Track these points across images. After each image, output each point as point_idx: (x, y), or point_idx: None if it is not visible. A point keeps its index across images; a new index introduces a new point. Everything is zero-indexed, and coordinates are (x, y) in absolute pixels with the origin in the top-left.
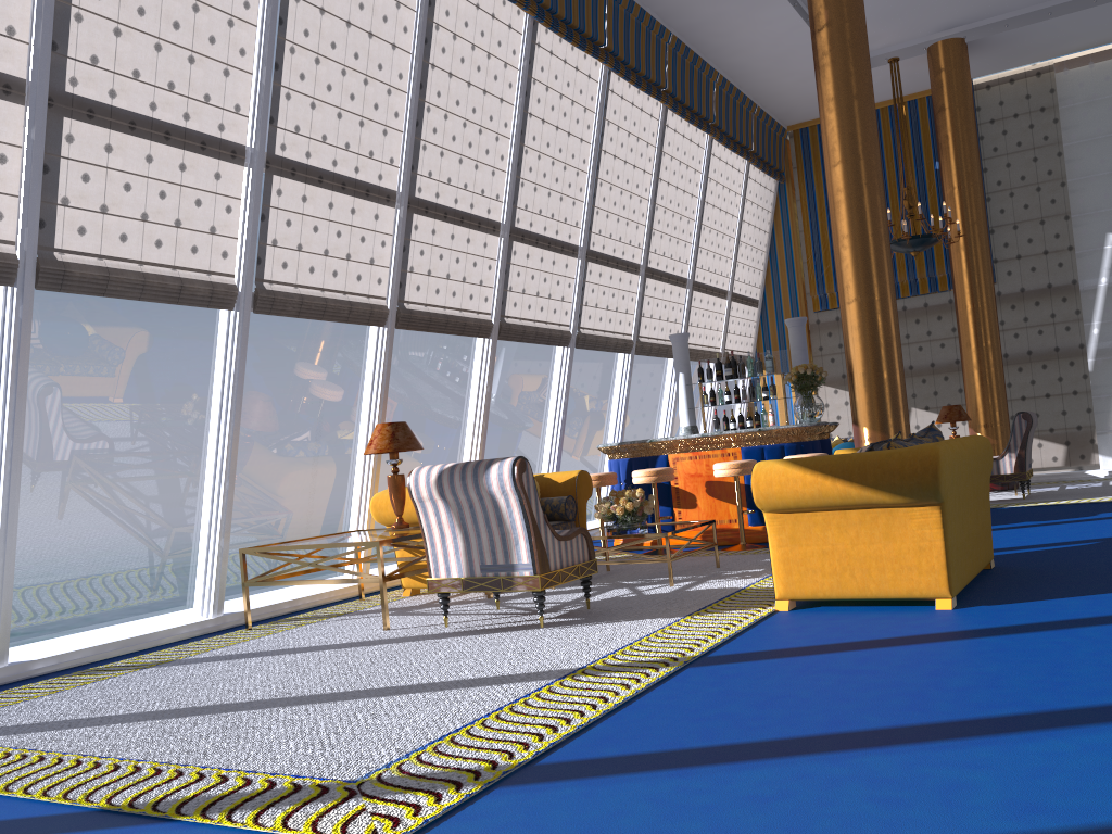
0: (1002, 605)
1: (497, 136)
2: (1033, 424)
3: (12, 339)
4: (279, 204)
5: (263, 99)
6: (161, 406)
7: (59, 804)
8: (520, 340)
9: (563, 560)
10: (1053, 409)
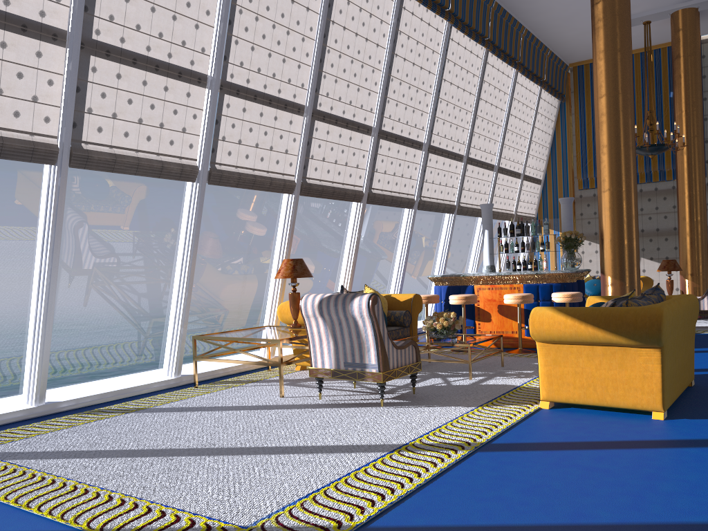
0: (700, 420)
1: (373, 69)
2: None
3: (53, 199)
4: (227, 113)
5: (220, 44)
6: (157, 226)
7: (57, 522)
8: (381, 204)
9: (398, 362)
10: None
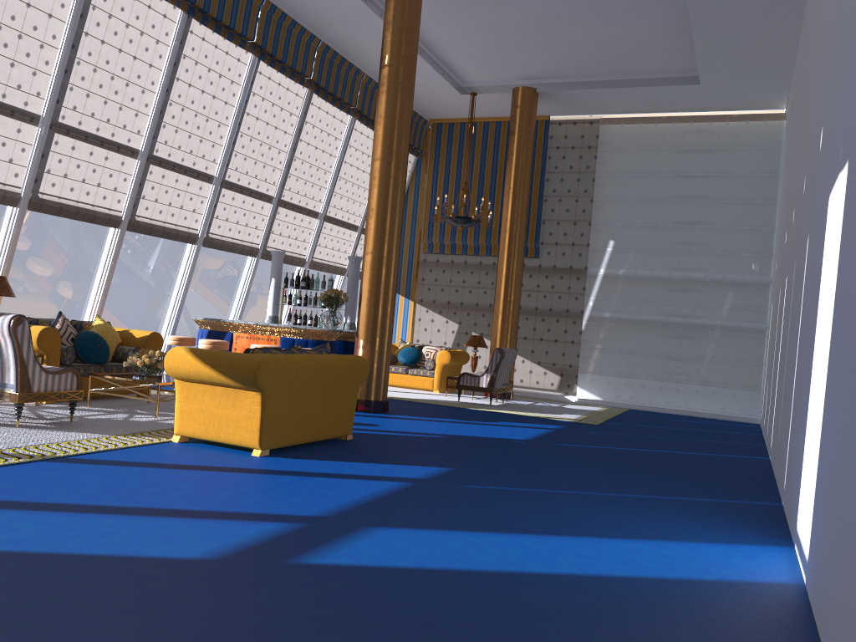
0: (290, 459)
1: (144, 90)
2: (506, 357)
3: None
4: None
5: None
6: None
7: None
8: (149, 234)
9: (48, 387)
10: (558, 351)
